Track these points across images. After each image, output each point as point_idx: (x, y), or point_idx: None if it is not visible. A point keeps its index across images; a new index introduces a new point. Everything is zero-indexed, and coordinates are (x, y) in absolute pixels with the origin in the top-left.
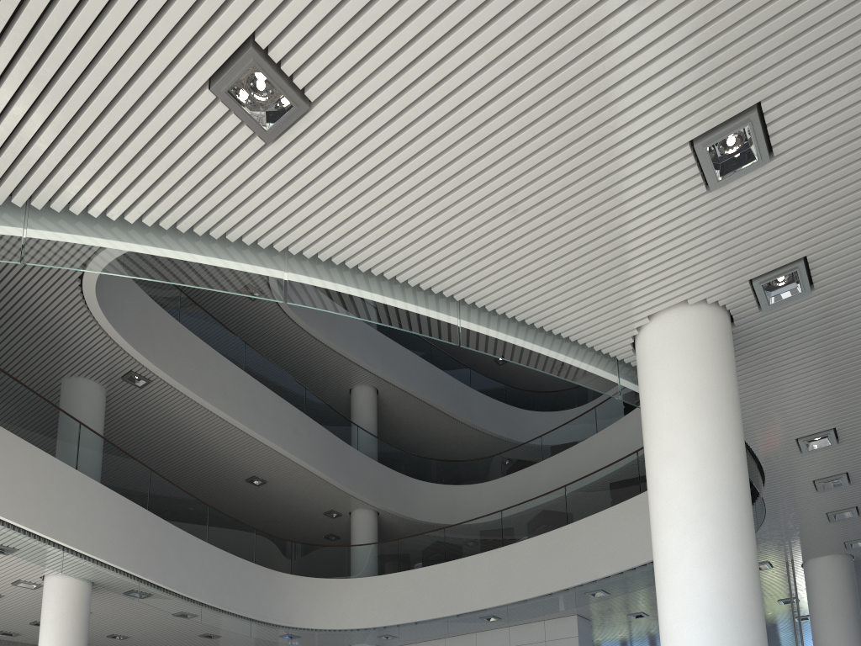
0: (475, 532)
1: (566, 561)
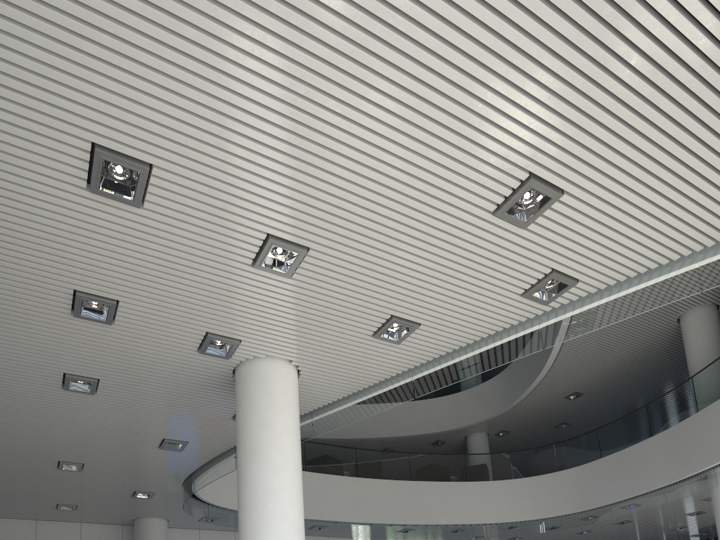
0: (332, 456)
1: (413, 505)
